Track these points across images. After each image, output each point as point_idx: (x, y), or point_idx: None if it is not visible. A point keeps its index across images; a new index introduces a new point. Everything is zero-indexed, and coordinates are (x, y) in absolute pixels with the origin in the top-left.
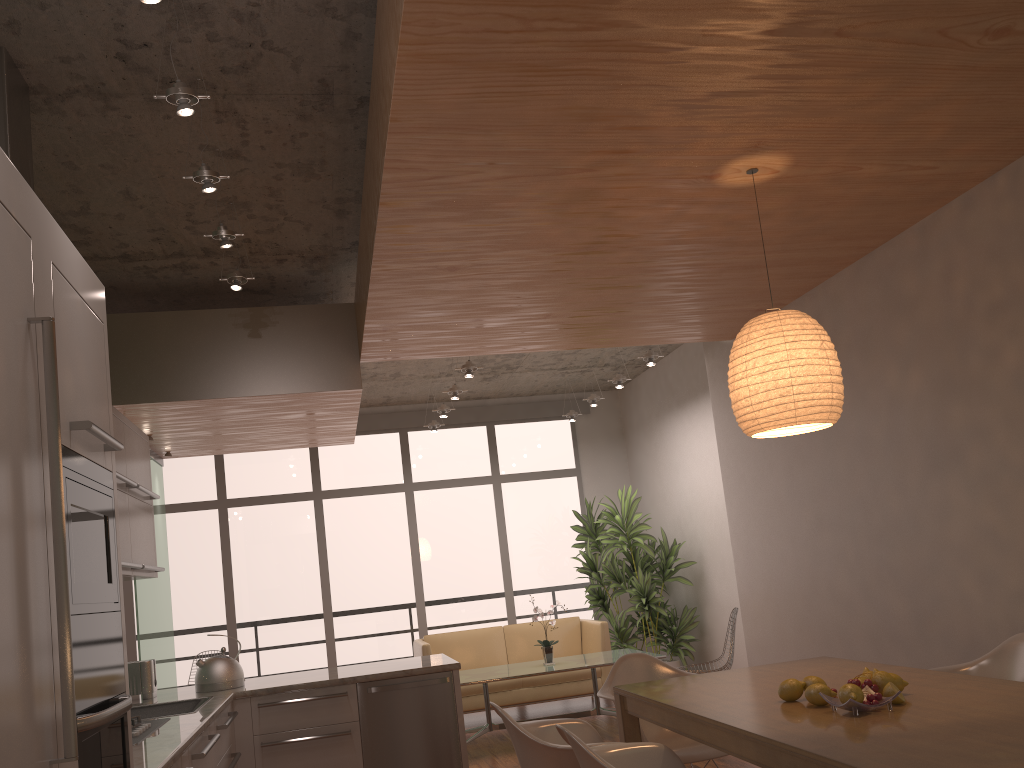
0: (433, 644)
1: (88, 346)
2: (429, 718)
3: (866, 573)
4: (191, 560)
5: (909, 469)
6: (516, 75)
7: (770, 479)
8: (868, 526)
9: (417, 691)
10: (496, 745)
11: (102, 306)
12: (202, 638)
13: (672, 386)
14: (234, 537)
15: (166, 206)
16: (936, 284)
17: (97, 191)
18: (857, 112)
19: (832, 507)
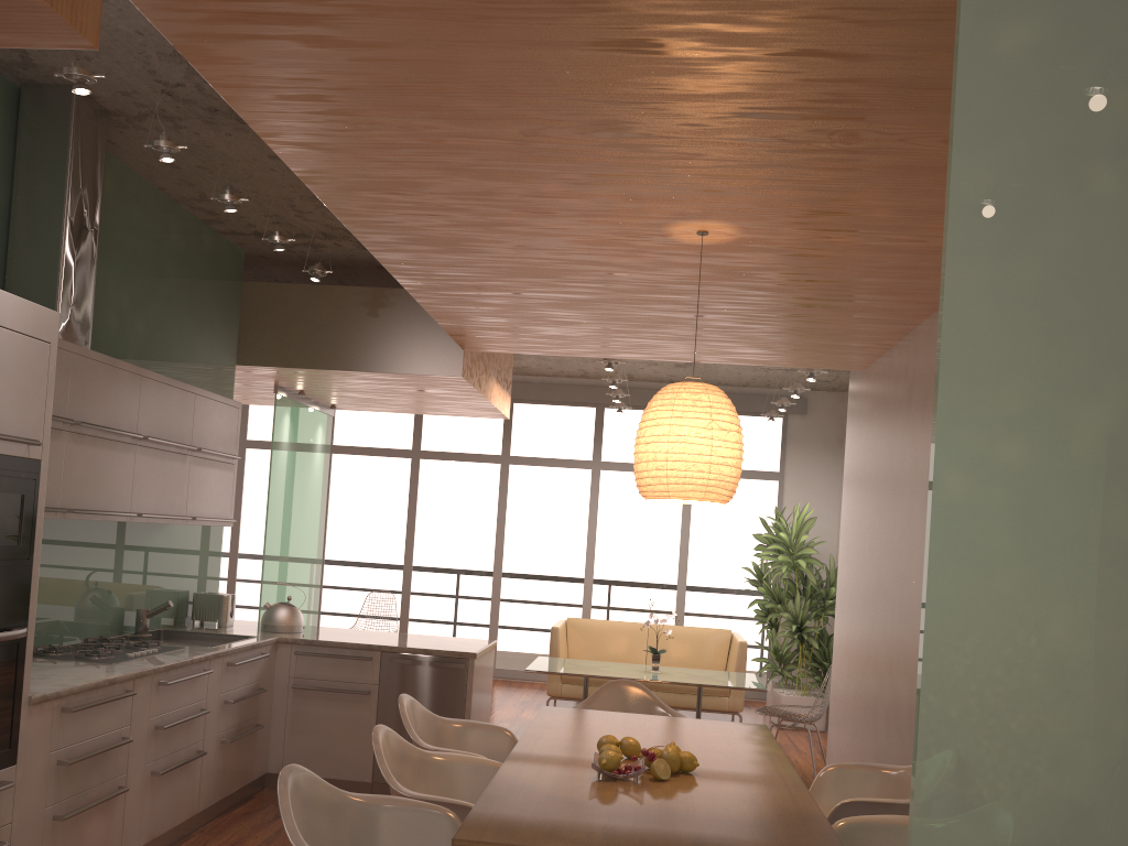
0: (574, 628)
1: (15, 366)
2: (440, 697)
3: (893, 651)
4: (380, 503)
5: None
6: (382, 157)
7: (862, 530)
8: (900, 603)
9: (433, 670)
10: None
11: (51, 329)
12: (380, 578)
13: None
14: (422, 488)
15: (269, 198)
16: None
17: (205, 185)
18: (764, 194)
19: (887, 574)
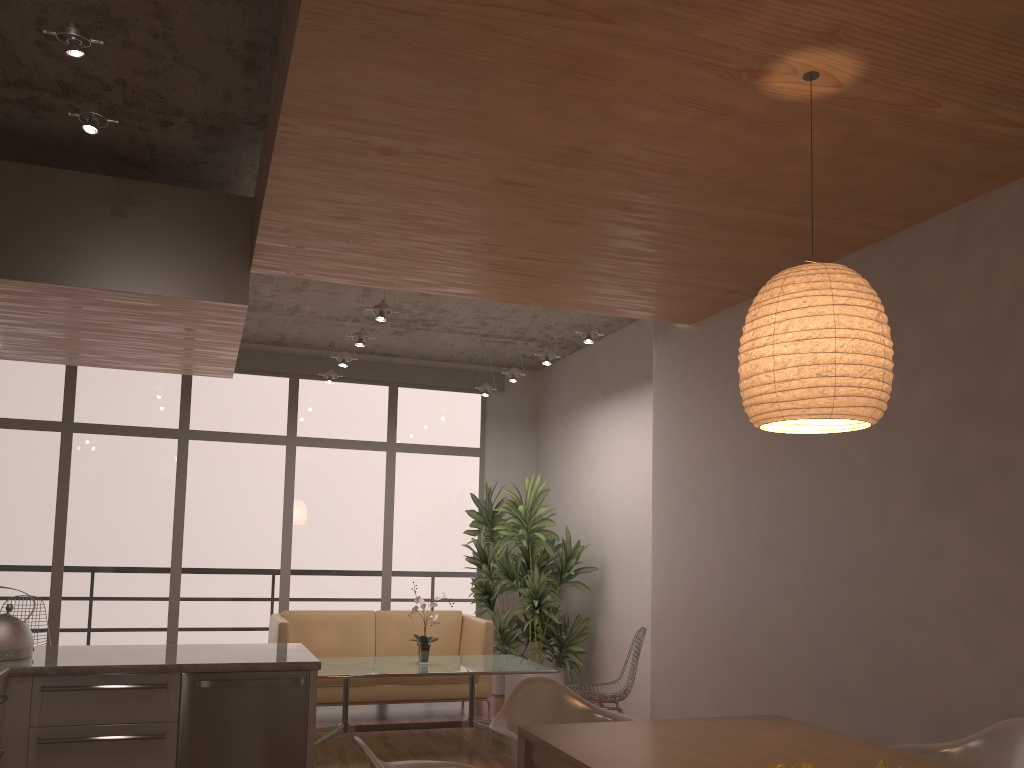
0: (293, 622)
1: None
2: (271, 727)
3: (817, 614)
4: (19, 487)
5: (896, 500)
6: None
7: (712, 489)
8: (829, 560)
9: (260, 692)
10: (349, 750)
11: None
12: (19, 580)
13: (600, 374)
14: (76, 468)
15: (7, 0)
16: (972, 283)
17: None
18: (982, 5)
19: (786, 532)
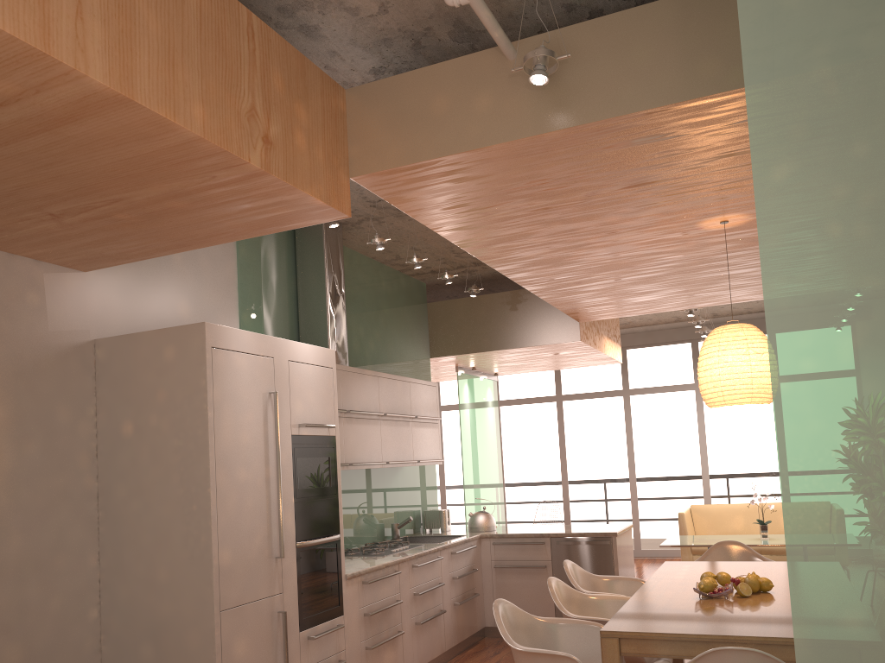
0: (697, 512)
1: (317, 384)
2: (595, 565)
3: None
4: (538, 437)
5: None
6: (503, 225)
7: None
8: None
9: (587, 547)
10: None
11: (332, 360)
12: (545, 491)
13: None
14: (566, 422)
15: (437, 250)
16: None
17: (398, 250)
18: None
19: None
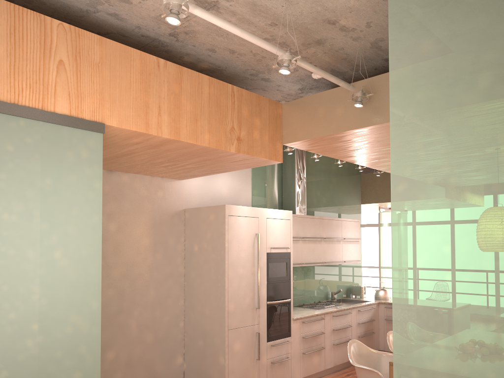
0: None
1: (281, 228)
2: None
3: None
4: None
5: None
6: (368, 155)
7: None
8: None
9: None
10: None
11: (290, 216)
12: None
13: None
14: None
15: None
16: None
17: None
18: None
19: None
